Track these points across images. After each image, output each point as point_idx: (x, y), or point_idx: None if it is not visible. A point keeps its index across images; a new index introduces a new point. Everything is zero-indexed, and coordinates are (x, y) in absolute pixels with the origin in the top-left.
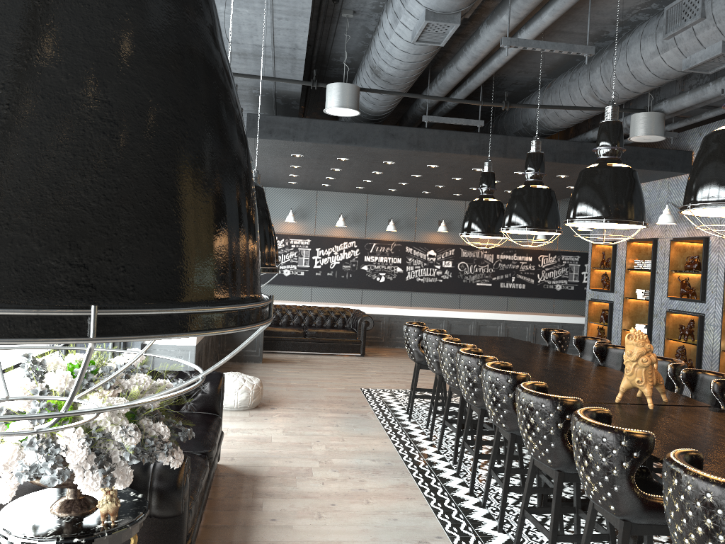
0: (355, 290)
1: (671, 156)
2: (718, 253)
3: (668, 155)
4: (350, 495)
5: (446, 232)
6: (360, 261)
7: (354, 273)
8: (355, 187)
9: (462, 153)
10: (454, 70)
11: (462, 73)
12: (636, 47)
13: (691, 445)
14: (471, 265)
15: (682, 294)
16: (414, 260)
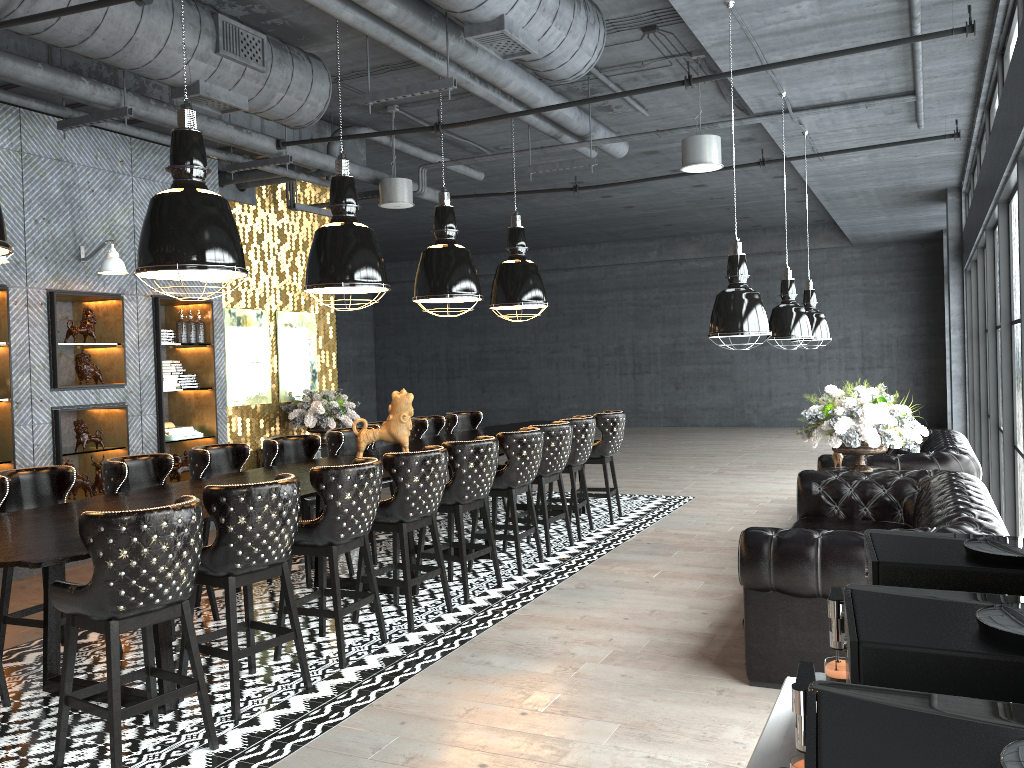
0: None
1: None
2: None
3: None
4: (593, 625)
5: None
6: None
7: None
8: None
9: None
10: None
11: None
12: (166, 19)
13: None
14: None
15: None
16: None
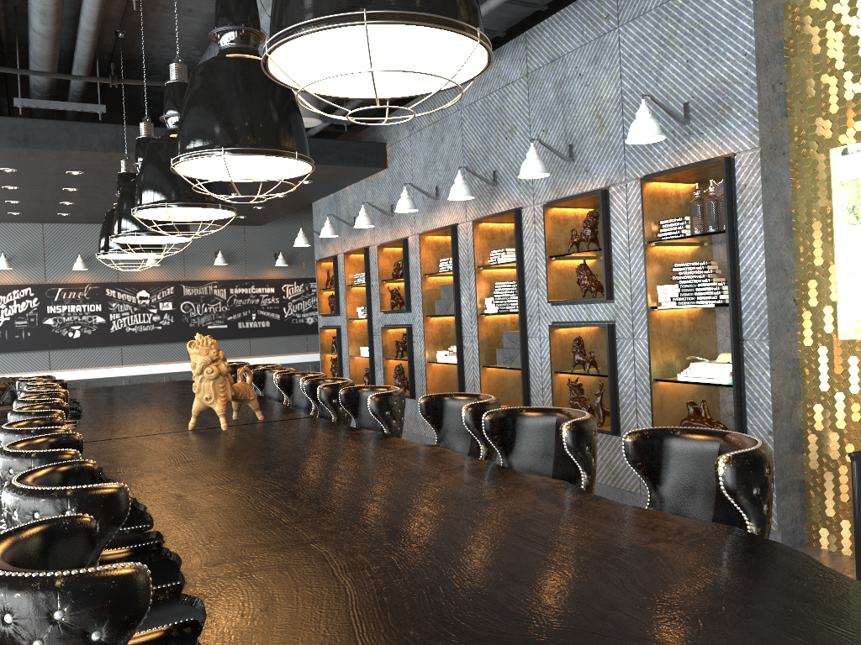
0: (39, 352)
1: (363, 149)
2: (416, 254)
3: (359, 148)
4: None
5: (161, 266)
6: (41, 313)
7: (34, 330)
8: (8, 213)
9: (94, 150)
10: (33, 33)
11: (45, 37)
12: None
13: (199, 461)
14: (198, 305)
15: (393, 305)
16: (120, 305)
